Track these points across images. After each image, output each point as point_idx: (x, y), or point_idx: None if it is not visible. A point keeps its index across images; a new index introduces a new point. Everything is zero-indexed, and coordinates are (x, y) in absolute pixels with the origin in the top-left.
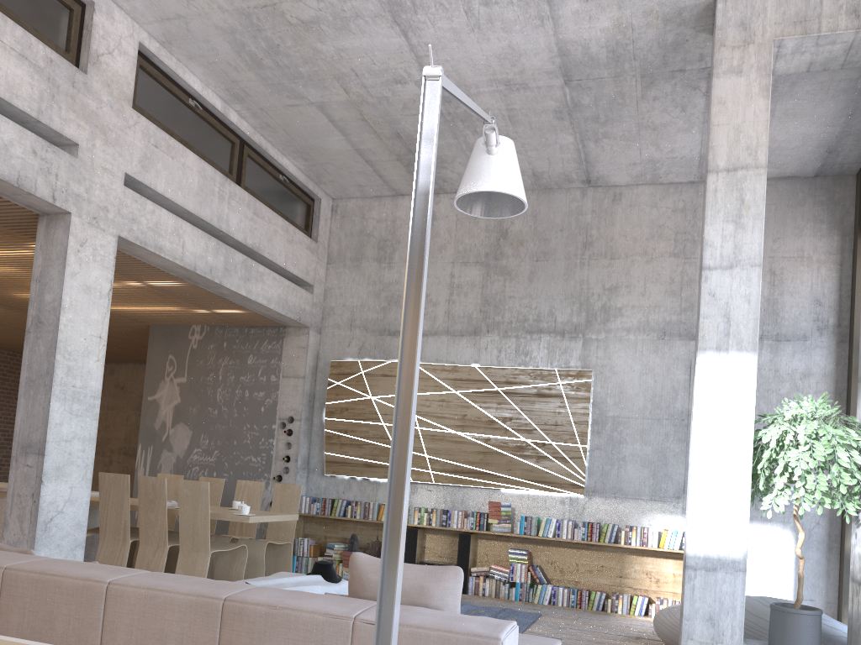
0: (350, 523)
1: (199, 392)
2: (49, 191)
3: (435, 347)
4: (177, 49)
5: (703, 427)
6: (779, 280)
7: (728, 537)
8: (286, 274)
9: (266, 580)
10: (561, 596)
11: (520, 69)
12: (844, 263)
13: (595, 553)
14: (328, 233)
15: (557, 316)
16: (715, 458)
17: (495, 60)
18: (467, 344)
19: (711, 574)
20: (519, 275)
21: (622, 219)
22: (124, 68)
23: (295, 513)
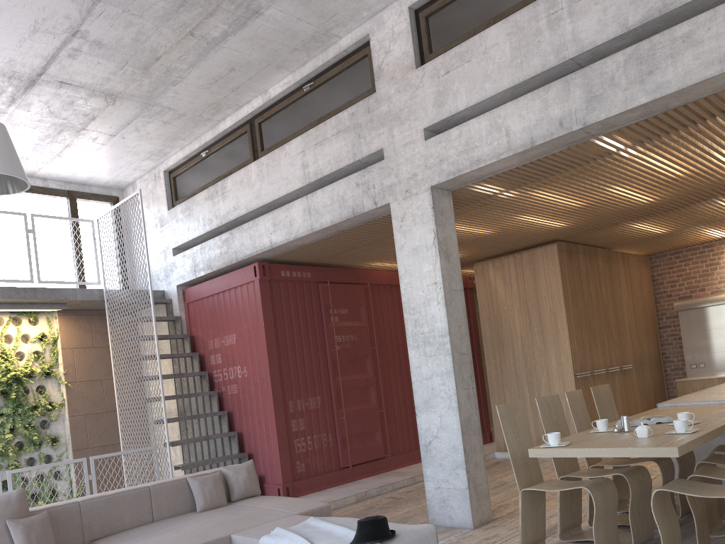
0: None
1: None
2: (371, 202)
3: None
4: None
5: None
6: None
7: None
8: None
9: (317, 520)
10: None
11: None
12: None
13: None
14: None
15: None
16: None
17: None
18: None
19: None
20: None
21: None
22: (401, 47)
23: None
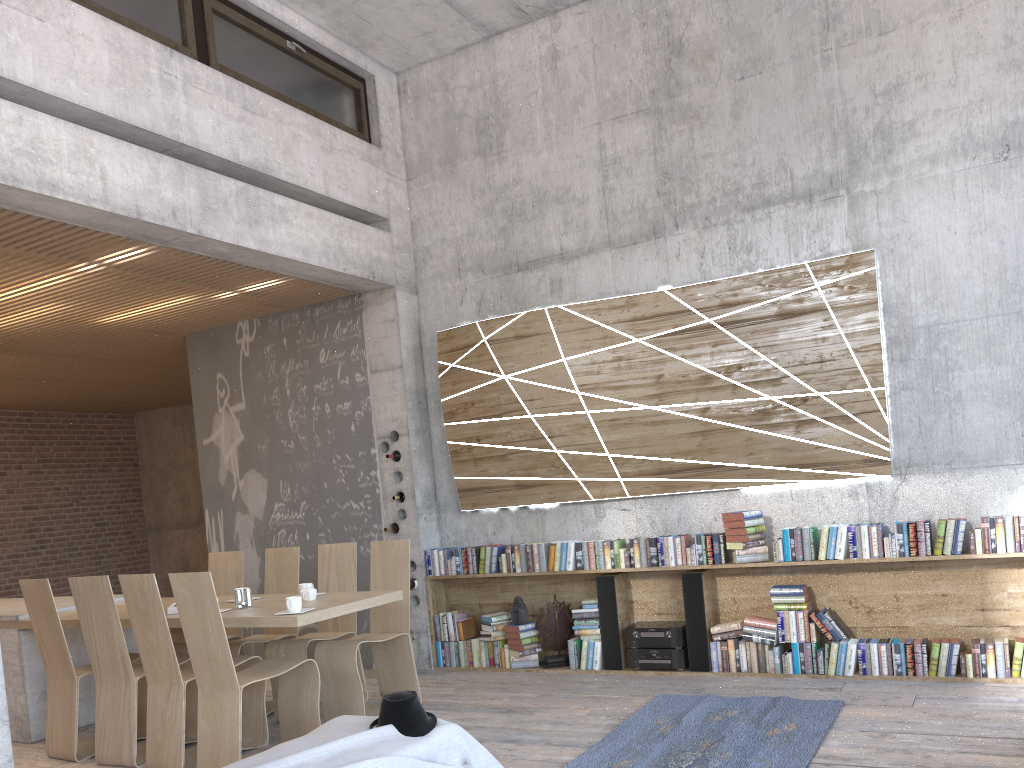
0: (512, 580)
1: (265, 420)
2: None
3: (595, 273)
4: None
5: None
6: None
7: None
8: (335, 207)
9: (266, 766)
10: (876, 659)
11: None
12: None
13: (929, 575)
14: (399, 132)
15: (793, 168)
16: None
17: None
18: (646, 256)
19: None
20: (714, 113)
21: None
22: None
23: (406, 585)
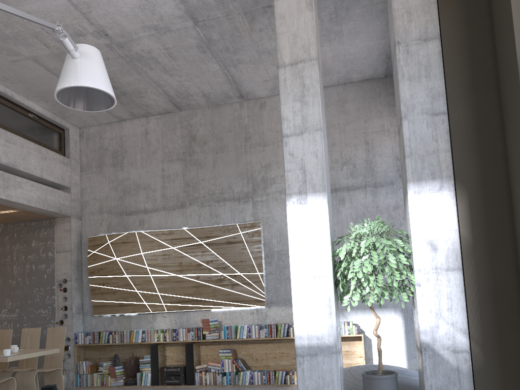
0: (115, 346)
1: (2, 270)
2: None
3: (158, 219)
4: None
5: (296, 251)
6: (371, 147)
7: (323, 329)
8: (45, 181)
9: None
10: (256, 378)
11: (159, 16)
12: None
13: (277, 345)
14: (79, 151)
15: (233, 188)
16: (307, 273)
17: (139, 10)
18: (178, 215)
19: (314, 358)
20: (206, 164)
21: (268, 119)
22: None
23: (62, 347)
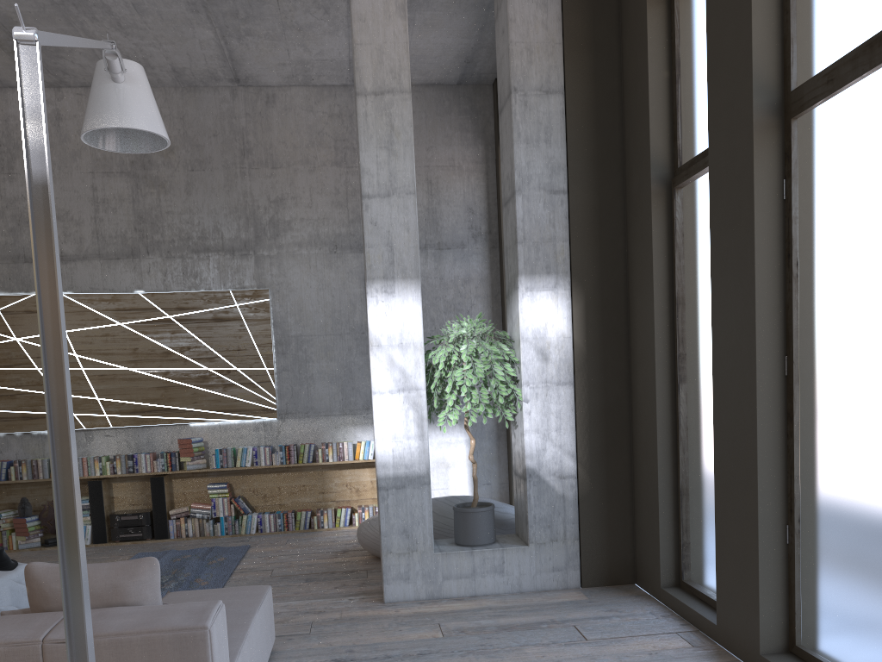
0: (16, 486)
1: None
2: None
3: (88, 273)
4: None
5: (380, 356)
6: (435, 189)
7: (412, 455)
8: None
9: None
10: (268, 522)
11: None
12: (489, 172)
13: (296, 474)
14: None
15: (223, 232)
16: (393, 384)
17: None
18: (126, 269)
19: (401, 491)
20: (174, 186)
21: (279, 124)
22: None
23: None
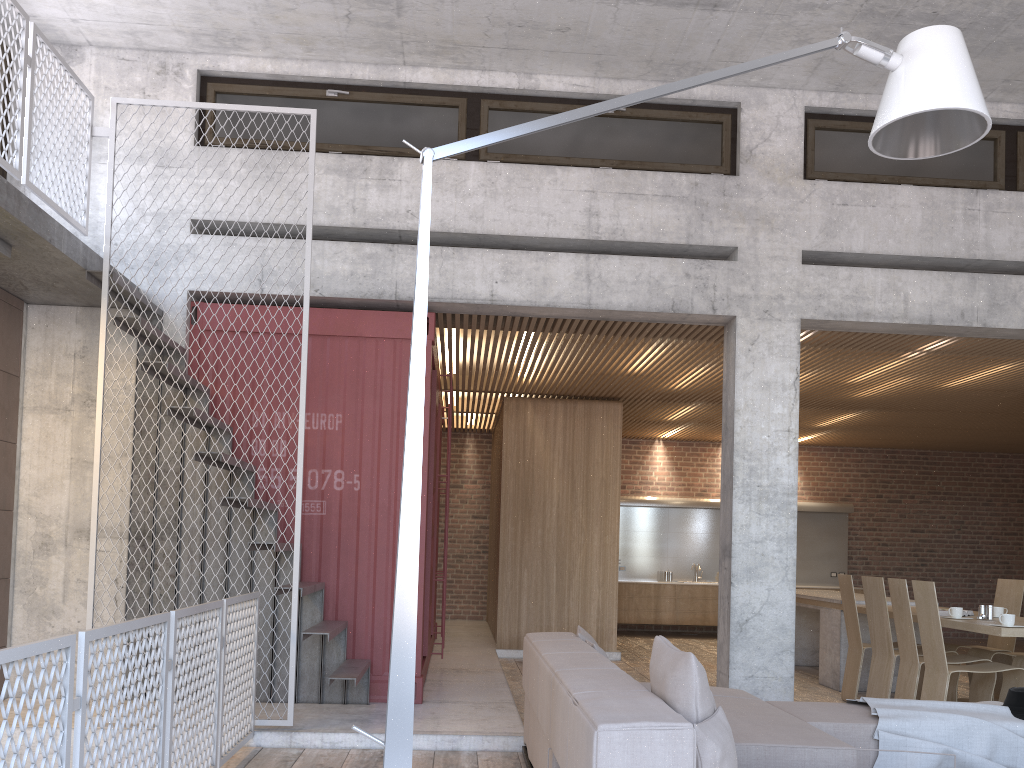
0: None
1: None
2: (707, 305)
3: None
4: (854, 86)
5: None
6: None
7: None
8: None
9: (895, 700)
10: None
11: None
12: None
13: None
14: None
15: None
16: None
17: None
18: None
19: None
20: None
21: None
22: (787, 144)
23: None
